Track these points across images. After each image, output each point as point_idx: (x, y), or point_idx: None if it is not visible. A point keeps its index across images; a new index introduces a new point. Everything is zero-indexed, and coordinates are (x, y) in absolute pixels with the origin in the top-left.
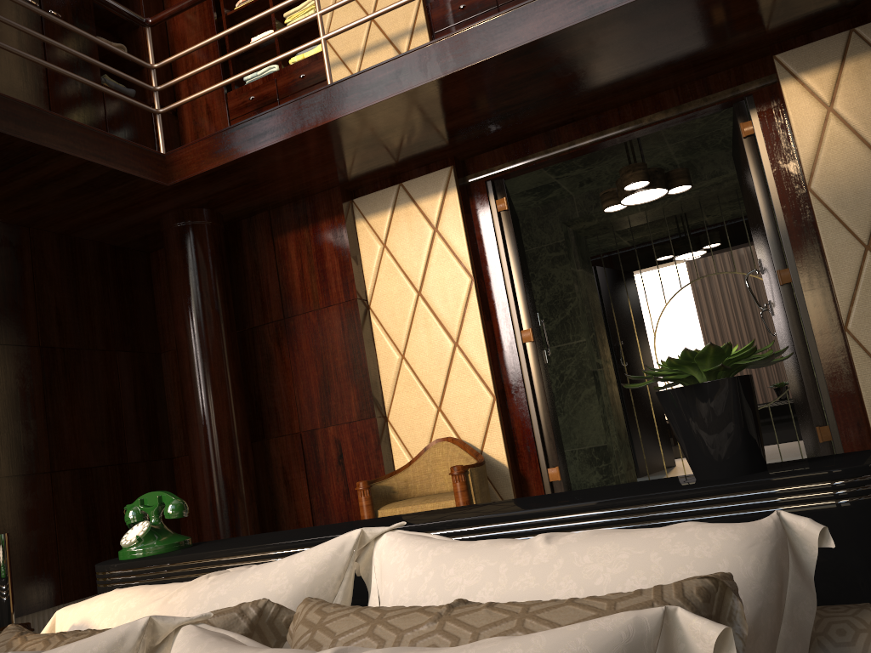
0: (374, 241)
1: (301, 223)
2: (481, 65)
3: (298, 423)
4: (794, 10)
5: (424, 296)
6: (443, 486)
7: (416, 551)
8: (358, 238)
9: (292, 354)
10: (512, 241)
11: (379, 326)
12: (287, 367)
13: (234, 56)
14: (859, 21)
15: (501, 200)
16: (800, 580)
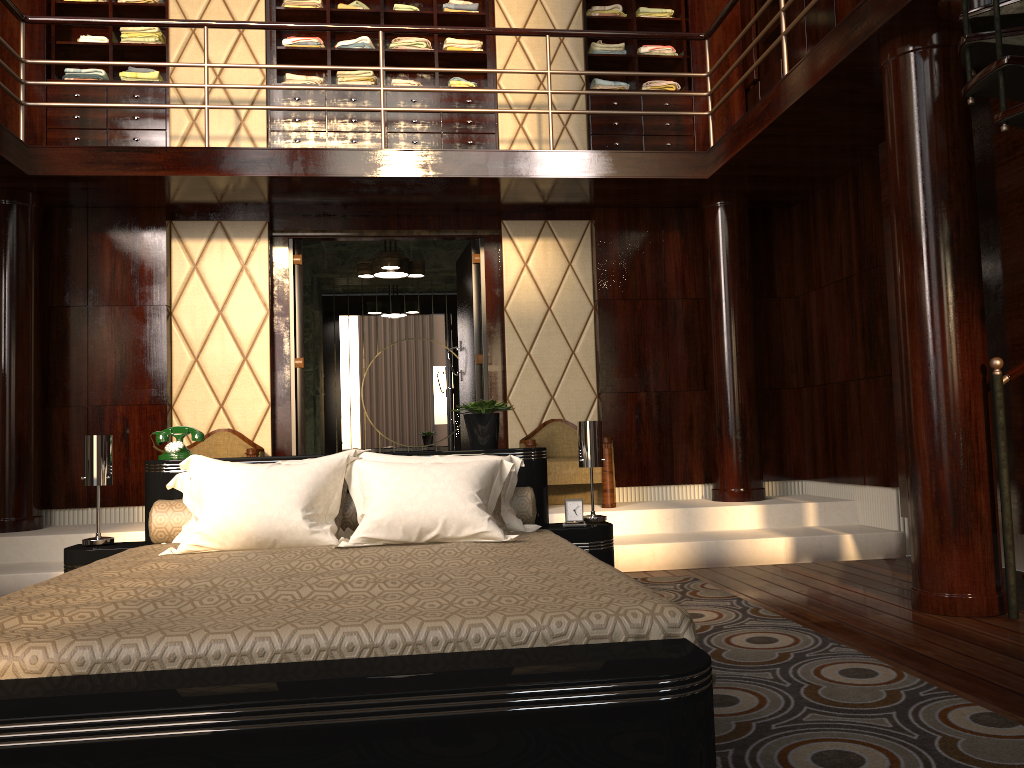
0: (187, 261)
1: (121, 228)
2: (333, 178)
3: (86, 398)
4: (520, 202)
5: (225, 316)
6: None
7: (387, 457)
8: (172, 254)
9: (91, 339)
10: (300, 289)
11: (179, 331)
12: (84, 349)
13: (116, 86)
14: (551, 216)
15: (298, 256)
16: (514, 473)
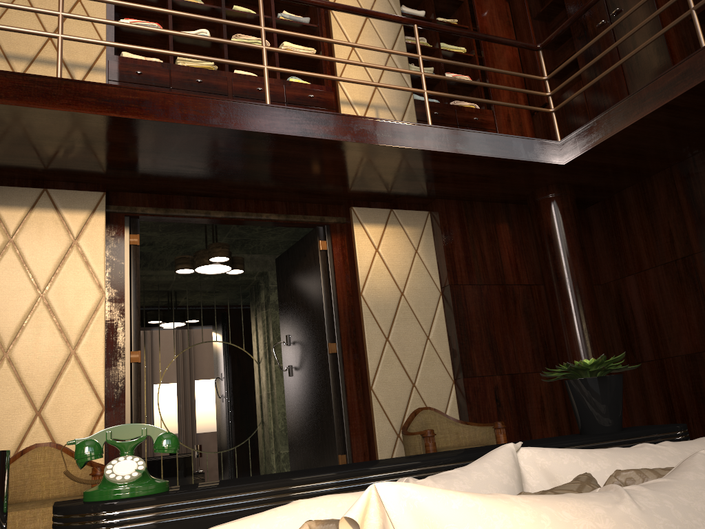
0: (0, 233)
1: None
2: (215, 130)
3: None
4: (378, 186)
5: (48, 299)
6: (38, 494)
7: (581, 454)
8: None
9: None
10: (137, 272)
11: None
12: None
13: None
14: (394, 206)
15: (135, 235)
16: None
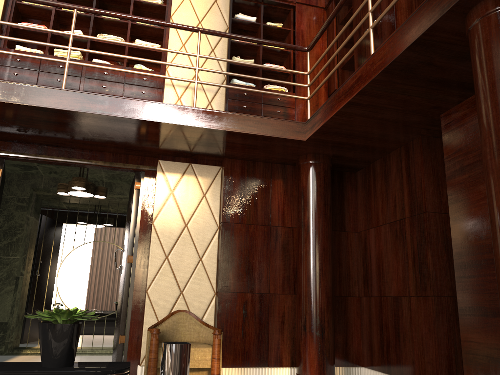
0: None
1: None
2: (16, 105)
3: None
4: (171, 147)
5: None
6: None
7: None
8: None
9: None
10: None
11: None
12: None
13: None
14: (194, 161)
15: None
16: None
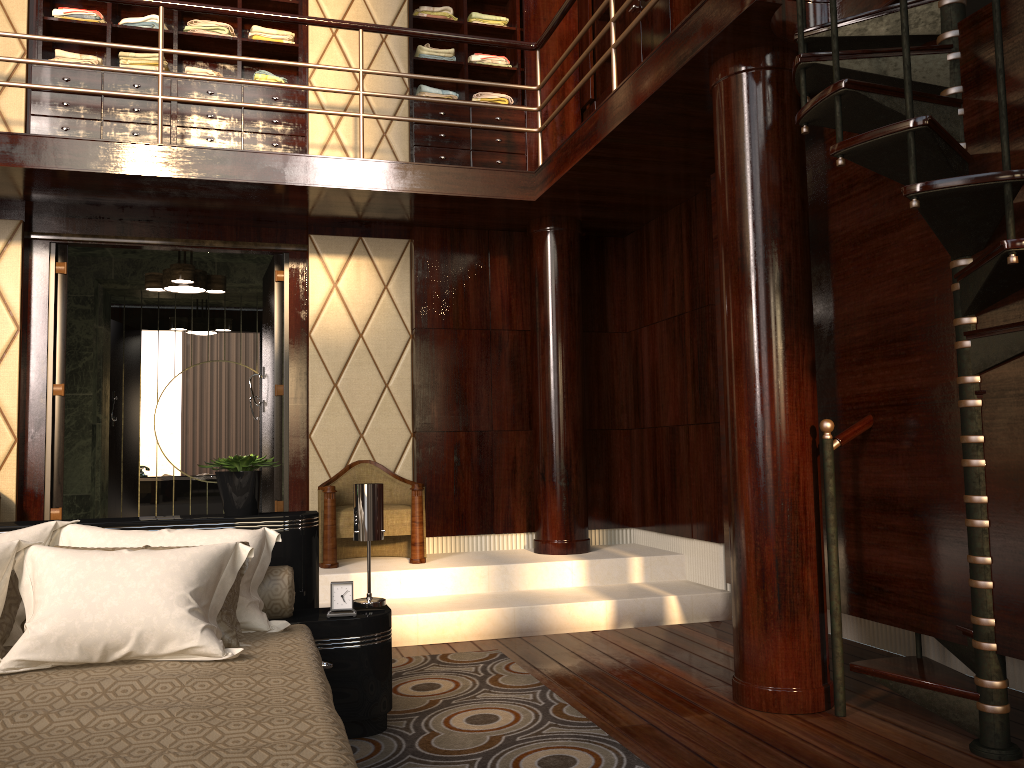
0: None
1: None
2: (95, 174)
3: None
4: (329, 215)
5: None
6: None
7: (97, 532)
8: None
9: None
10: (64, 302)
11: None
12: None
13: None
14: (366, 233)
15: (62, 263)
16: (267, 551)
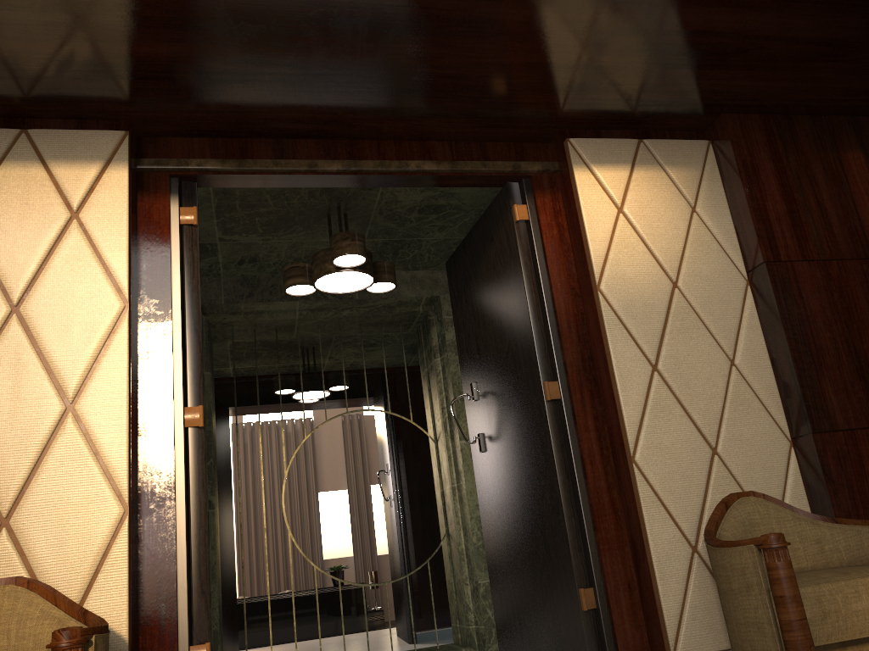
0: None
1: None
2: None
3: None
4: (614, 88)
5: (26, 315)
6: None
7: None
8: None
9: None
10: (195, 271)
11: None
12: None
13: None
14: (643, 136)
15: (189, 209)
16: None
